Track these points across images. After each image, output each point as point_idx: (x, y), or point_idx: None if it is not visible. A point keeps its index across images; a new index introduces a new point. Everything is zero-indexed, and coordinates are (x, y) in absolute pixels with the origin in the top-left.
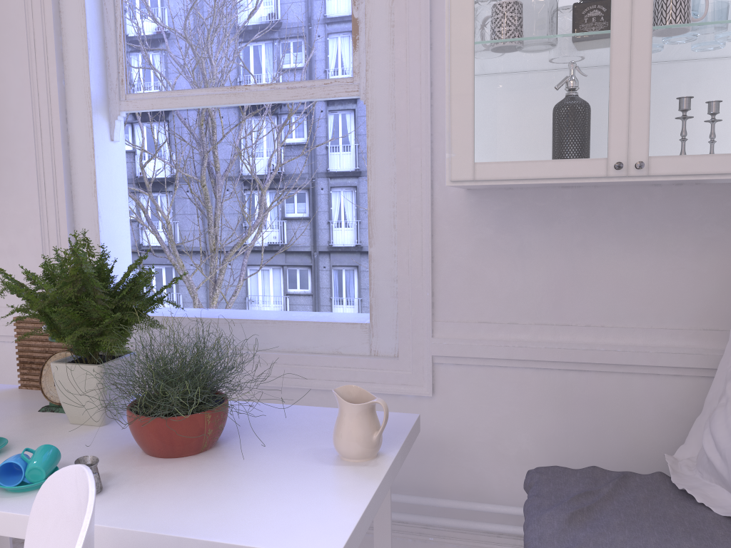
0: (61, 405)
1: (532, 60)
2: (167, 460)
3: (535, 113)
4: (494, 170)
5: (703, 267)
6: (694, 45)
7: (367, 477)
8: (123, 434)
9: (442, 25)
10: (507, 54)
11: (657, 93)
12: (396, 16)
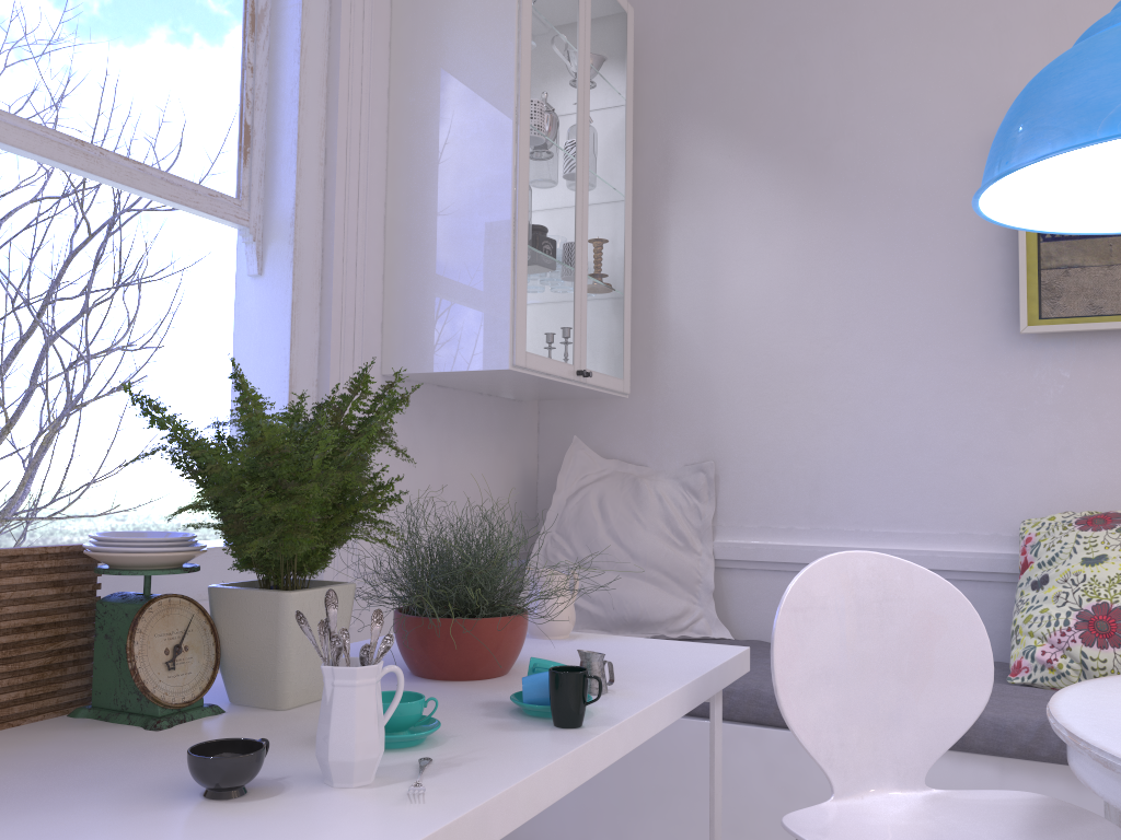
0: (184, 707)
1: (549, 274)
2: (513, 674)
3: (549, 318)
4: (534, 361)
5: (499, 468)
6: (598, 295)
7: (607, 637)
8: (385, 688)
9: (371, 188)
10: (540, 263)
11: (588, 322)
12: (339, 158)
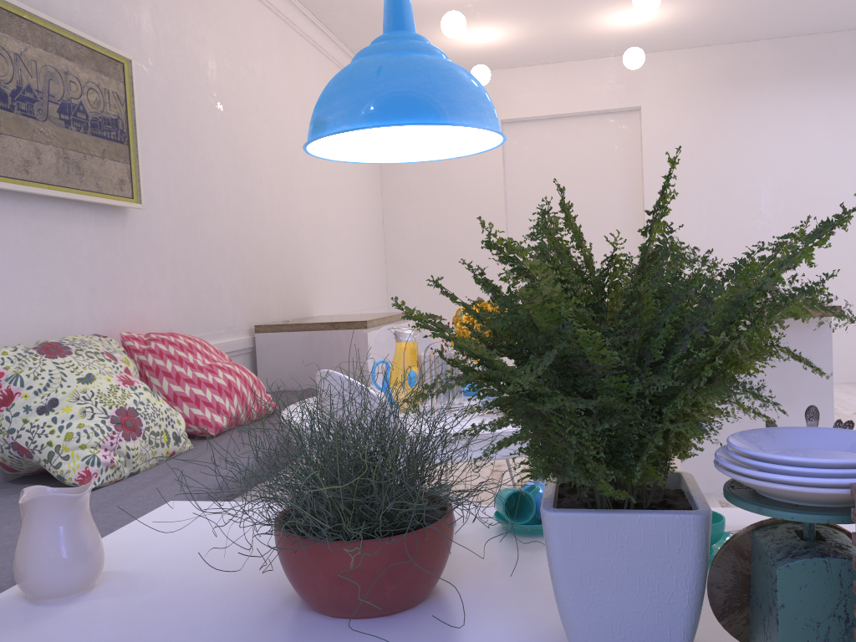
0: None
1: None
2: None
3: None
4: None
5: None
6: None
7: None
8: (503, 605)
9: None
10: None
11: None
12: None
